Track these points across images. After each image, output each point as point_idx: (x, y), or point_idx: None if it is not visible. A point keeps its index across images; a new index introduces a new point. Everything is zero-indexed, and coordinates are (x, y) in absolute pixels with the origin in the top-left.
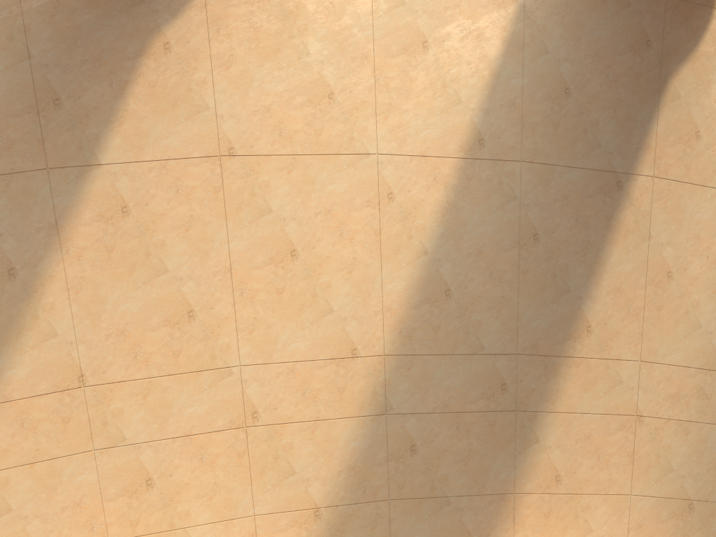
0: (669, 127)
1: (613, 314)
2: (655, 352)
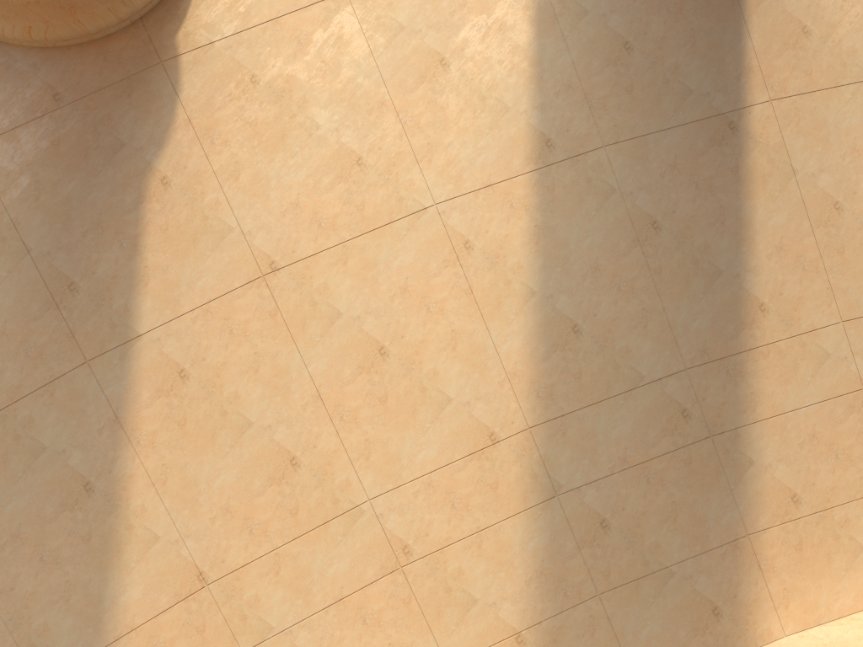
0: (767, 36)
1: (786, 279)
2: (856, 304)
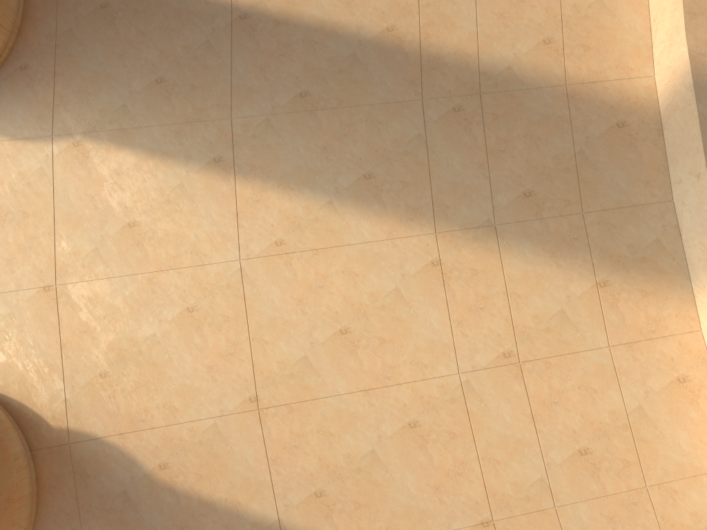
0: None
1: (373, 5)
2: None
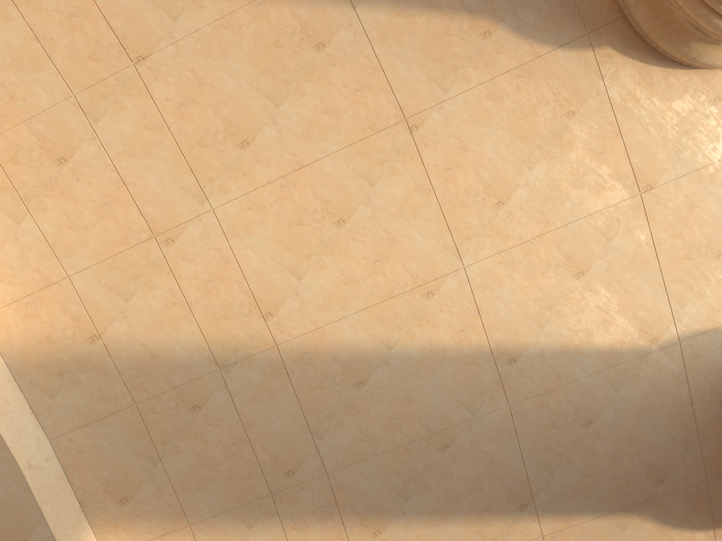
0: (592, 532)
1: None
2: None
